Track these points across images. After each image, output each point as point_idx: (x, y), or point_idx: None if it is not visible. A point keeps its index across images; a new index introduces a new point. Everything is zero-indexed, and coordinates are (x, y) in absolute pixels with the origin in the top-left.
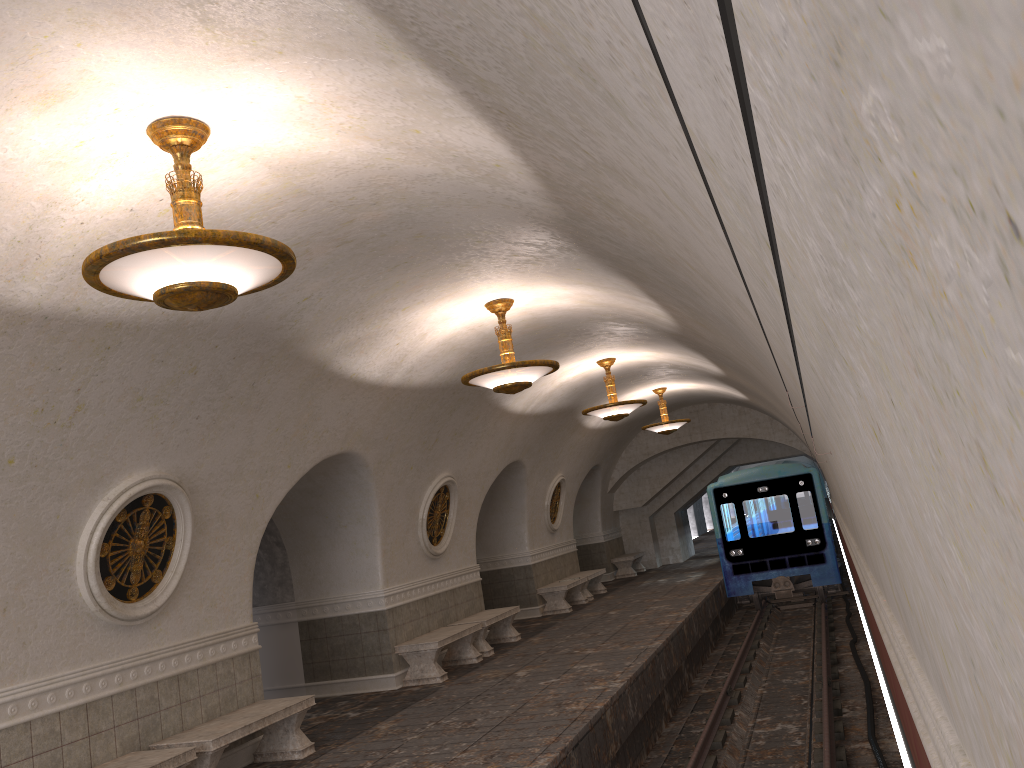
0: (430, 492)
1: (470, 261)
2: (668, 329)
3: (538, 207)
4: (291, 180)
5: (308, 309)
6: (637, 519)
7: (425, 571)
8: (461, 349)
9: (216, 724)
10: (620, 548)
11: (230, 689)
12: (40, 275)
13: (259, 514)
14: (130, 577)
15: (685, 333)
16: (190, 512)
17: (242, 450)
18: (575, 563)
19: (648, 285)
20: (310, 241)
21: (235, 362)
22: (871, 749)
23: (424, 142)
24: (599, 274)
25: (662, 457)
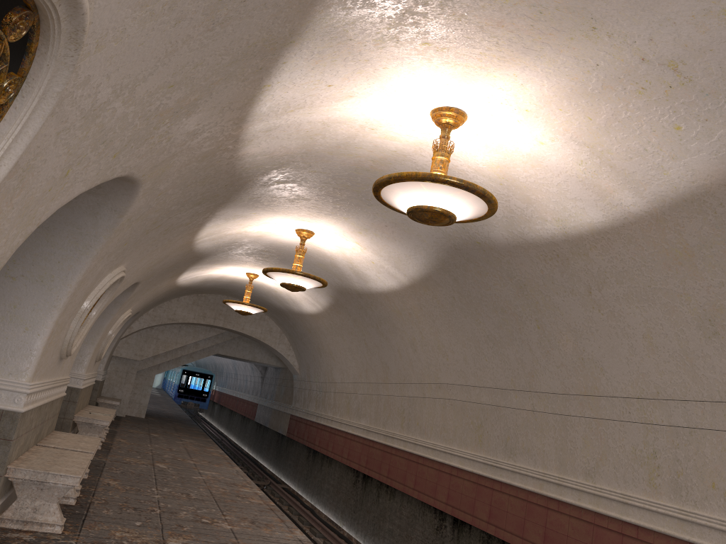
0: (108, 281)
1: (613, 36)
2: (494, 237)
3: None
4: None
5: None
6: (126, 369)
7: (52, 371)
8: (311, 142)
9: None
10: (101, 389)
11: None
12: None
13: (45, 205)
14: None
15: (519, 249)
16: (42, 124)
17: (133, 78)
18: (90, 396)
19: None
20: None
21: None
22: None
23: None
24: (686, 147)
25: (177, 326)
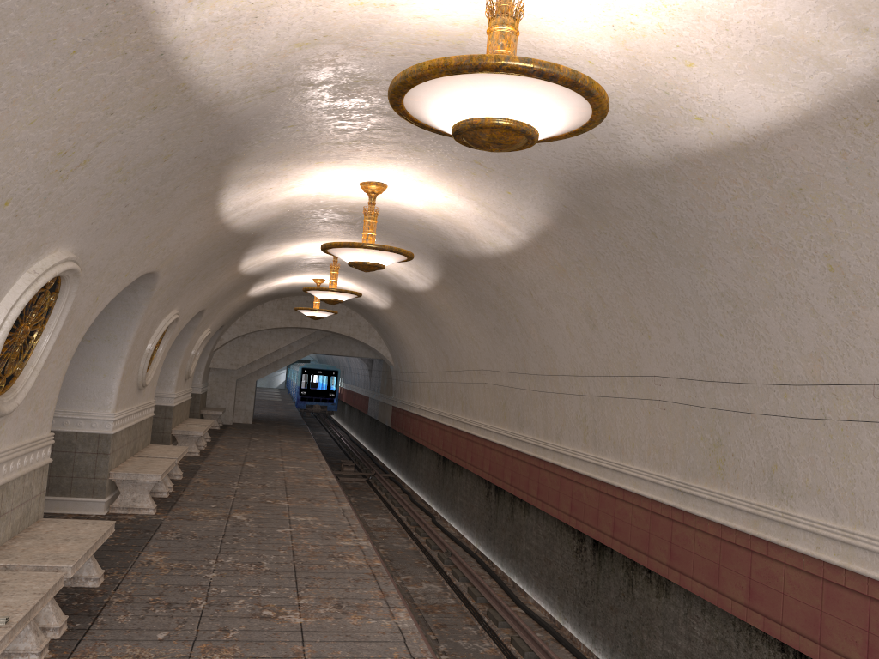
0: (163, 325)
1: (431, 150)
2: (464, 252)
3: (632, 152)
4: (476, 33)
5: (279, 135)
6: (226, 379)
7: (134, 400)
8: (288, 208)
9: (36, 544)
10: (205, 401)
11: (28, 504)
12: (211, 9)
13: (88, 318)
14: (6, 366)
15: (482, 261)
16: (71, 305)
17: (119, 249)
18: (188, 410)
19: (575, 231)
20: (379, 83)
21: (191, 161)
22: (524, 613)
23: (668, 72)
24: (521, 203)
25: (267, 332)
